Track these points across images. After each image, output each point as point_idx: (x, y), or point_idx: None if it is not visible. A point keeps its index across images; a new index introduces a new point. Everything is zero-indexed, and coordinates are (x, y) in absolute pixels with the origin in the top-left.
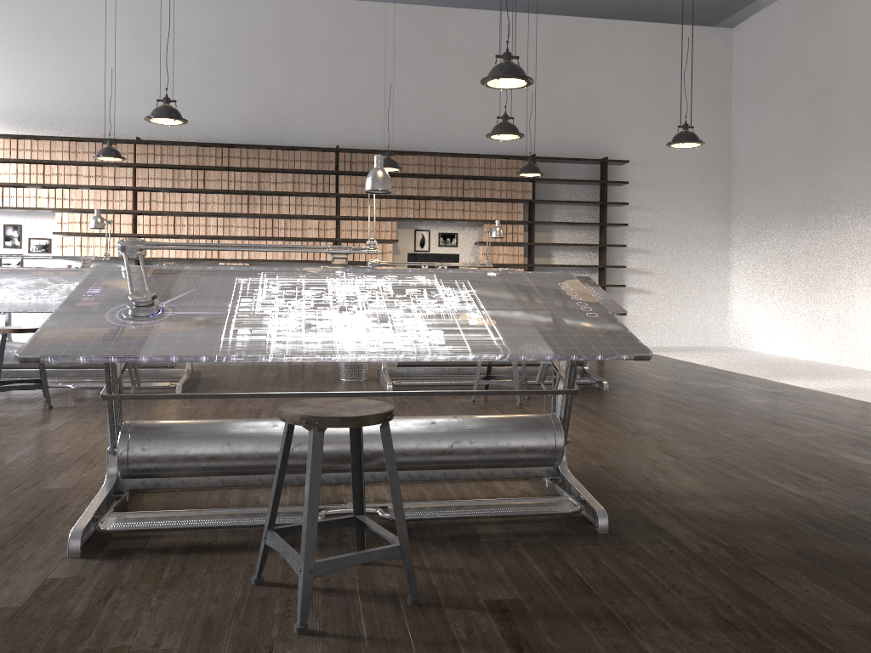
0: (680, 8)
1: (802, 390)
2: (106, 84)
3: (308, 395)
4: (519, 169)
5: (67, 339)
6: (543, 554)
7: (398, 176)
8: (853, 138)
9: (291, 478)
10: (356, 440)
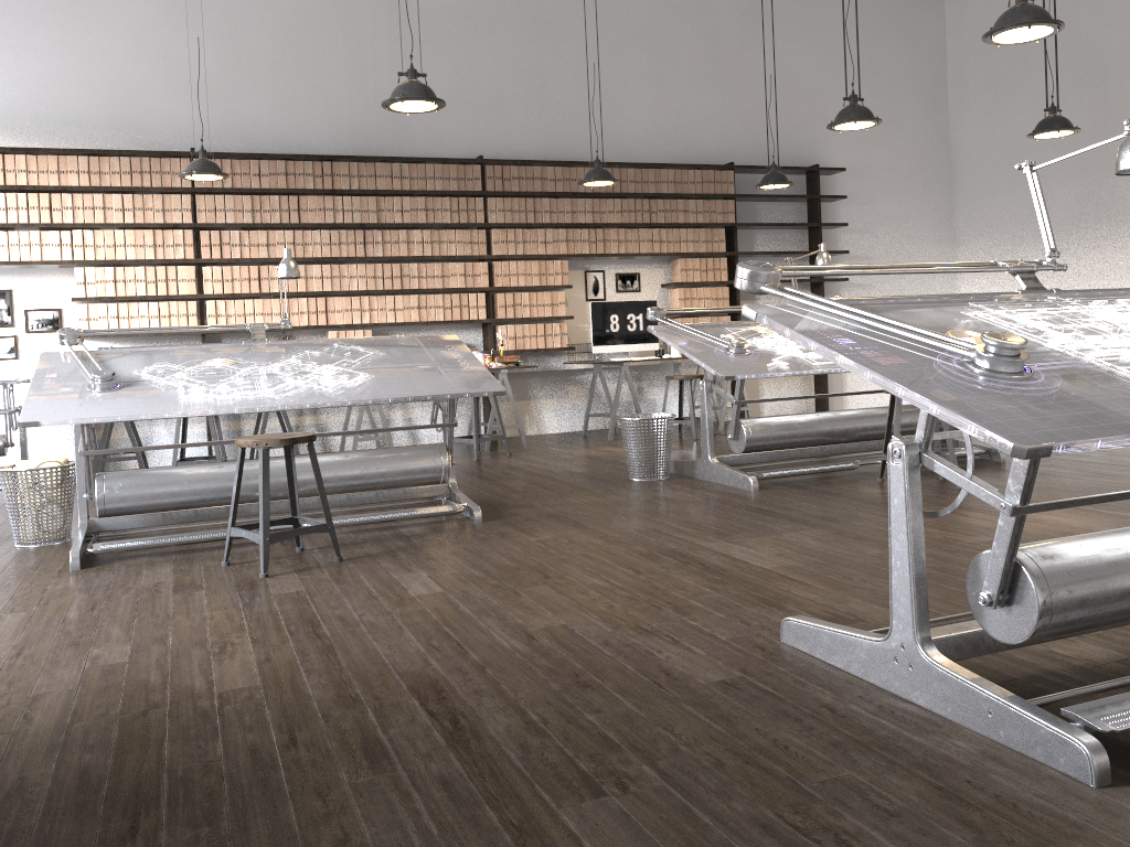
0: None
1: None
2: (133, 68)
3: None
4: (717, 183)
5: (1016, 415)
6: None
7: (563, 197)
8: None
9: None
10: None
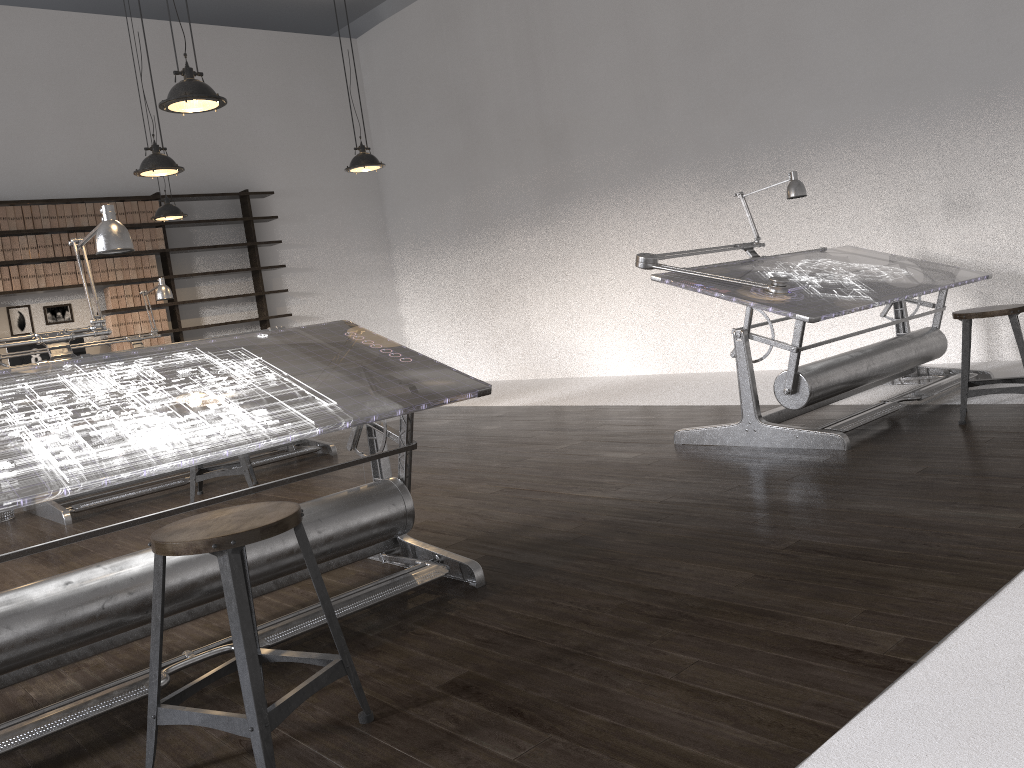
0: (293, 15)
1: (520, 408)
2: None
3: (111, 529)
4: (142, 213)
5: None
6: (447, 625)
7: None
8: (503, 151)
9: (81, 650)
10: None
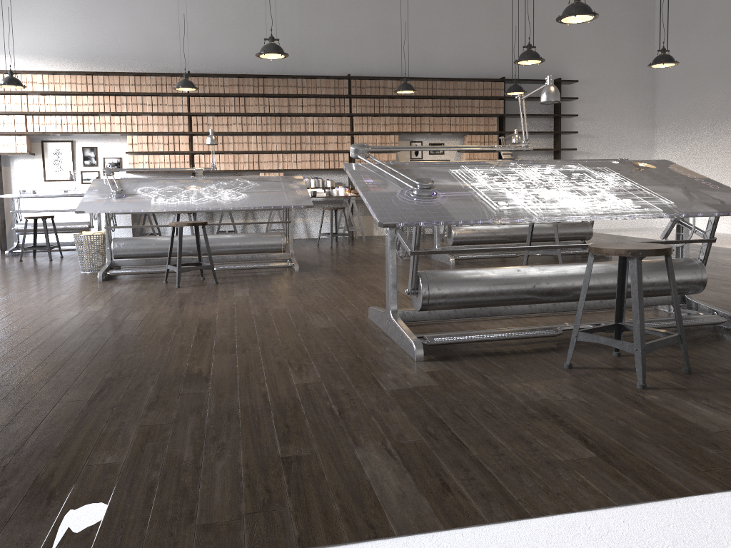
0: None
1: None
2: (159, 27)
3: (543, 248)
4: (493, 90)
5: (398, 211)
6: (728, 346)
7: (397, 98)
8: None
9: (510, 310)
10: (621, 271)
